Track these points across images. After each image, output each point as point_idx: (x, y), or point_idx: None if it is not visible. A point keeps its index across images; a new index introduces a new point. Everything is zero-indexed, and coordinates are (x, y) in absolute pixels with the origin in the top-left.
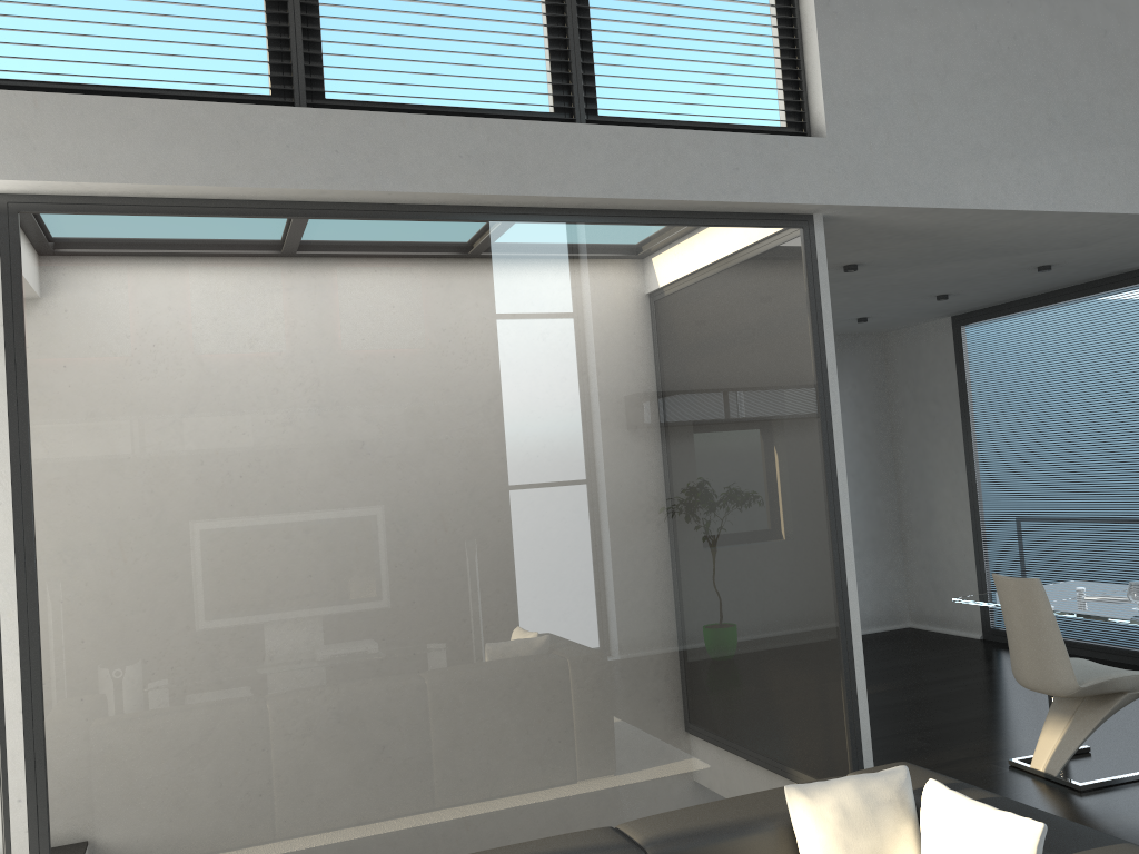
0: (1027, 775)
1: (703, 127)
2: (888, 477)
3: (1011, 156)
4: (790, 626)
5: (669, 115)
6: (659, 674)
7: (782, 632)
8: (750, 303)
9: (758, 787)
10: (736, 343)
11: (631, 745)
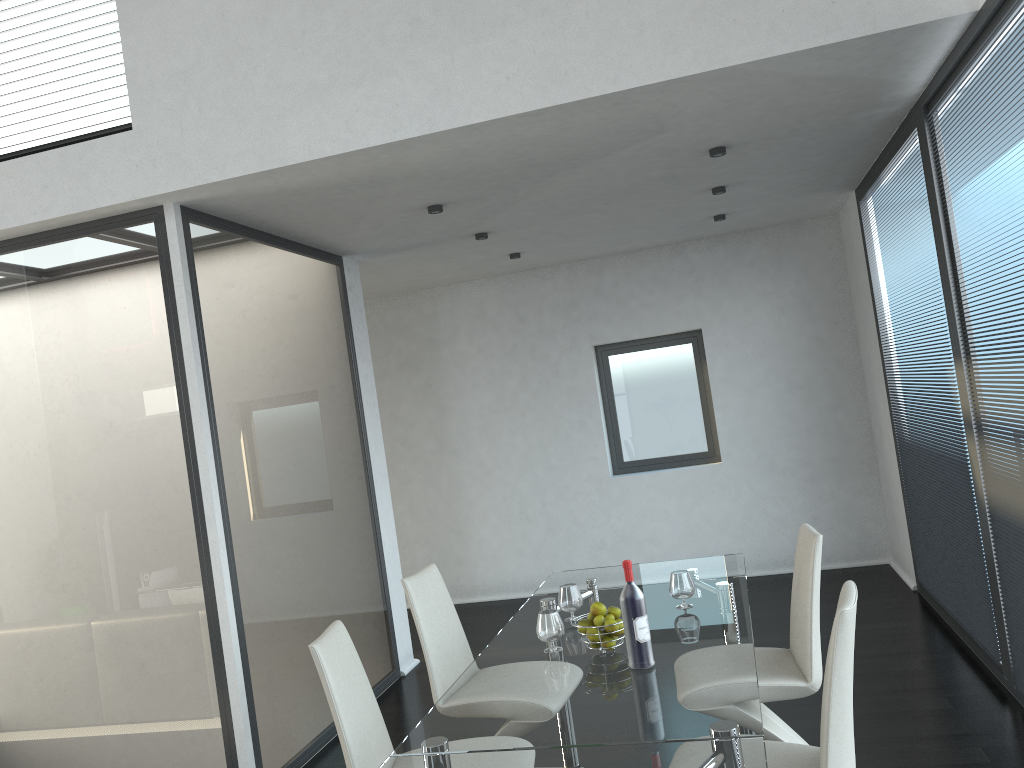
0: None
1: (53, 147)
2: (852, 386)
3: (357, 83)
4: (157, 616)
5: (26, 144)
6: (41, 652)
7: (150, 621)
8: (106, 307)
9: (132, 763)
10: (95, 348)
11: (21, 711)
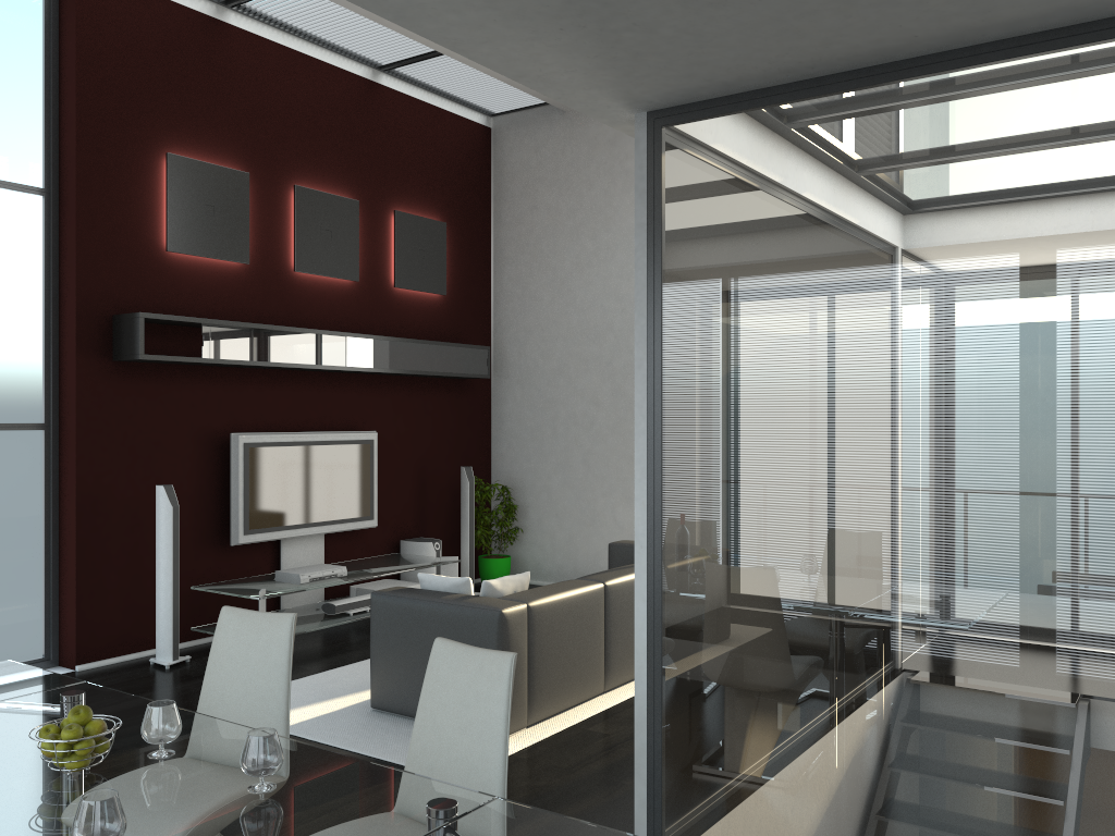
0: None
1: None
2: None
3: None
4: None
5: None
6: None
7: None
8: None
9: None
10: None
11: None
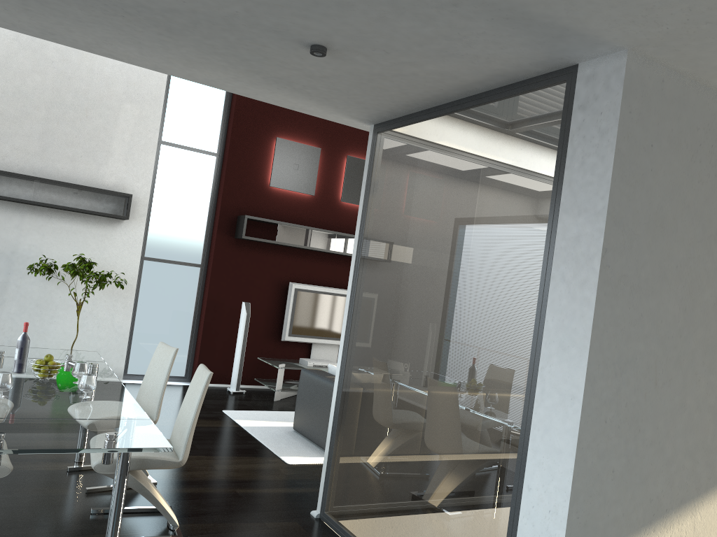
0: (183, 529)
1: None
2: None
3: None
4: None
5: None
6: None
7: None
8: None
9: None
10: None
11: None
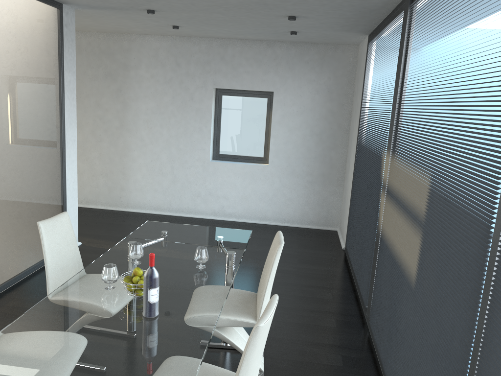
0: None
1: None
2: (342, 140)
3: None
4: None
5: None
6: None
7: None
8: None
9: None
10: None
11: None
